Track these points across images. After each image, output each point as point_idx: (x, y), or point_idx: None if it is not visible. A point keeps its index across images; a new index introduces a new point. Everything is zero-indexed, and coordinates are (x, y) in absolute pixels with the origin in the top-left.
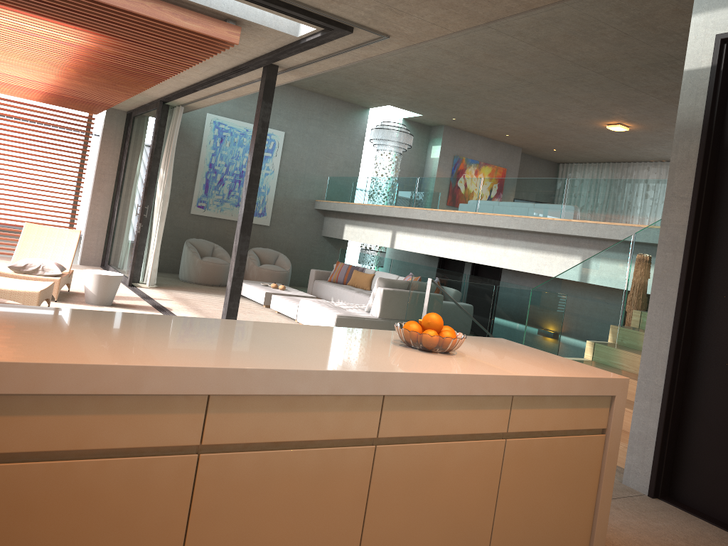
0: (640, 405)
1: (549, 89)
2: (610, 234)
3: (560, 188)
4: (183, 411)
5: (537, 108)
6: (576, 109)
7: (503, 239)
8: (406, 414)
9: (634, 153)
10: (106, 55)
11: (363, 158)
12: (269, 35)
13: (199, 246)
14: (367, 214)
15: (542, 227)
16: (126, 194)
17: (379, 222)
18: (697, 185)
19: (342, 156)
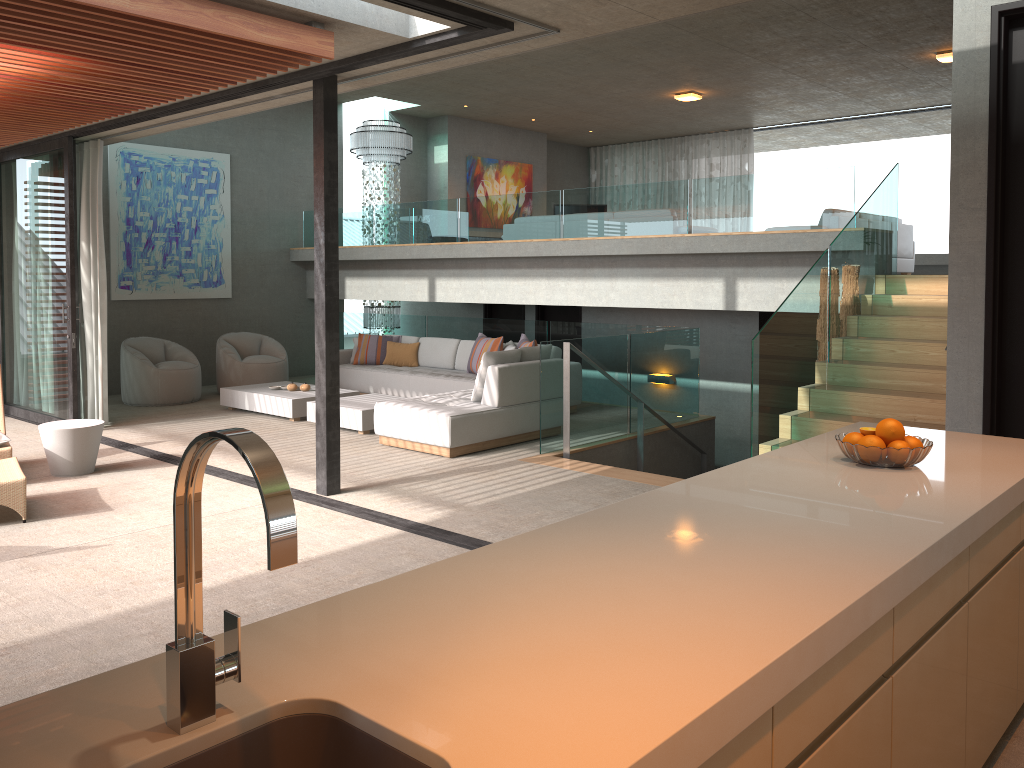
0: None
1: (618, 58)
2: (766, 246)
3: (682, 193)
4: (882, 631)
5: (591, 82)
6: (643, 79)
7: (607, 269)
8: (979, 555)
9: (693, 125)
10: (58, 86)
11: (344, 176)
12: (361, 39)
13: (144, 348)
14: (386, 259)
15: (669, 247)
16: (18, 289)
17: (405, 267)
18: (993, 192)
19: None
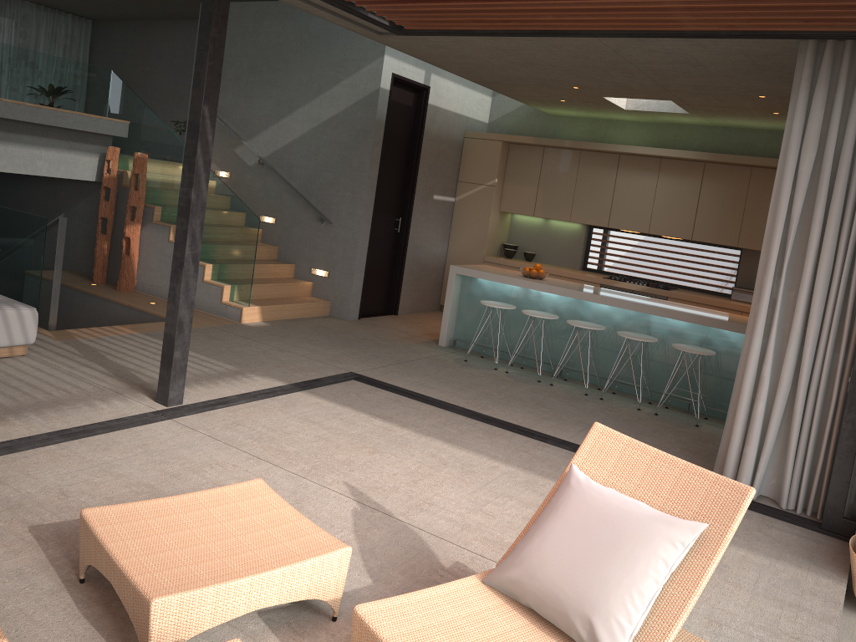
0: (356, 276)
1: None
2: (57, 121)
3: None
4: None
5: None
6: None
7: None
8: None
9: None
10: None
11: None
12: None
13: None
14: None
15: None
16: None
17: None
18: (382, 156)
19: None
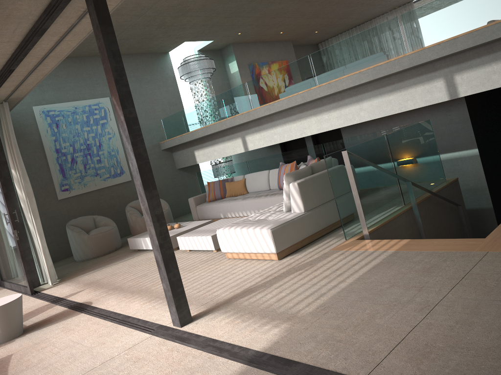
0: None
1: None
2: (474, 41)
3: (394, 28)
4: None
5: None
6: None
7: (354, 97)
8: None
9: (376, 9)
10: None
11: (181, 94)
12: None
13: (80, 224)
14: (213, 133)
15: (396, 67)
16: None
17: (225, 135)
18: None
19: (164, 99)
